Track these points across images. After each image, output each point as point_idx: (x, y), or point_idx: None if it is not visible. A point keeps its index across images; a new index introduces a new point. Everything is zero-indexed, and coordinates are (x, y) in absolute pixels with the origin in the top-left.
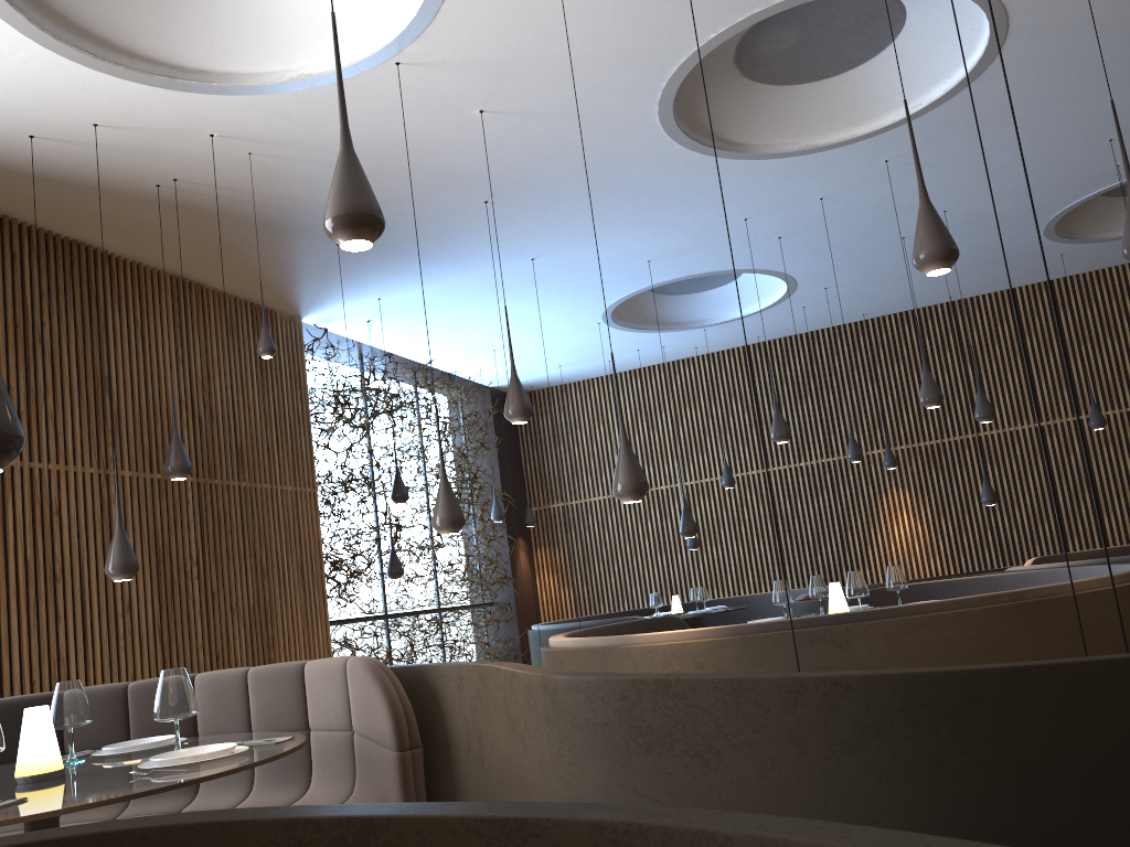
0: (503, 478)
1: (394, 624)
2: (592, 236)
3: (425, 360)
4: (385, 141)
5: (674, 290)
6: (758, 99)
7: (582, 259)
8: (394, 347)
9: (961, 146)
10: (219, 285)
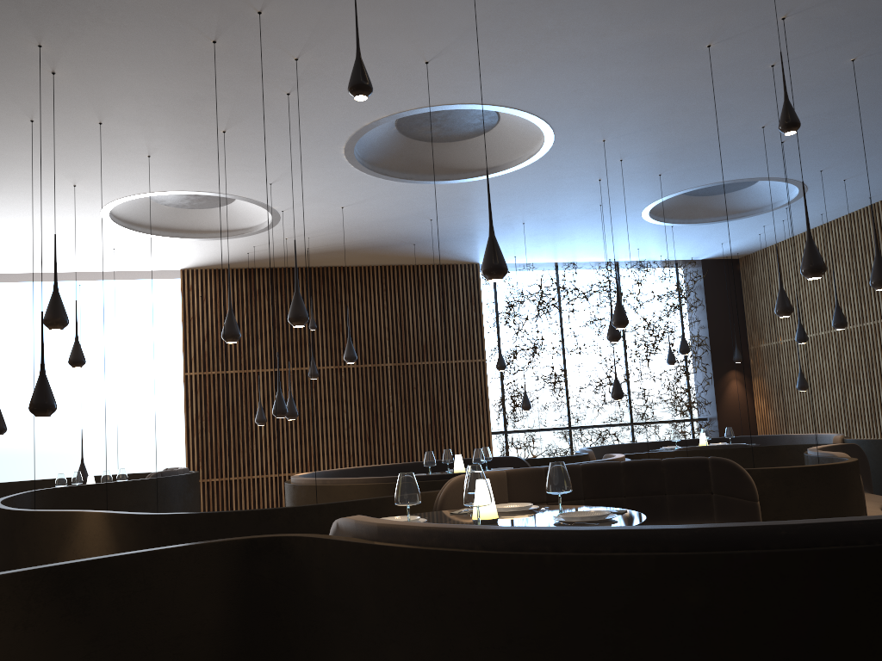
0: (713, 327)
1: (575, 433)
2: (526, 210)
3: (604, 260)
4: (338, 222)
5: (722, 191)
6: (477, 145)
7: (553, 216)
8: (566, 260)
9: (636, 118)
10: (408, 263)
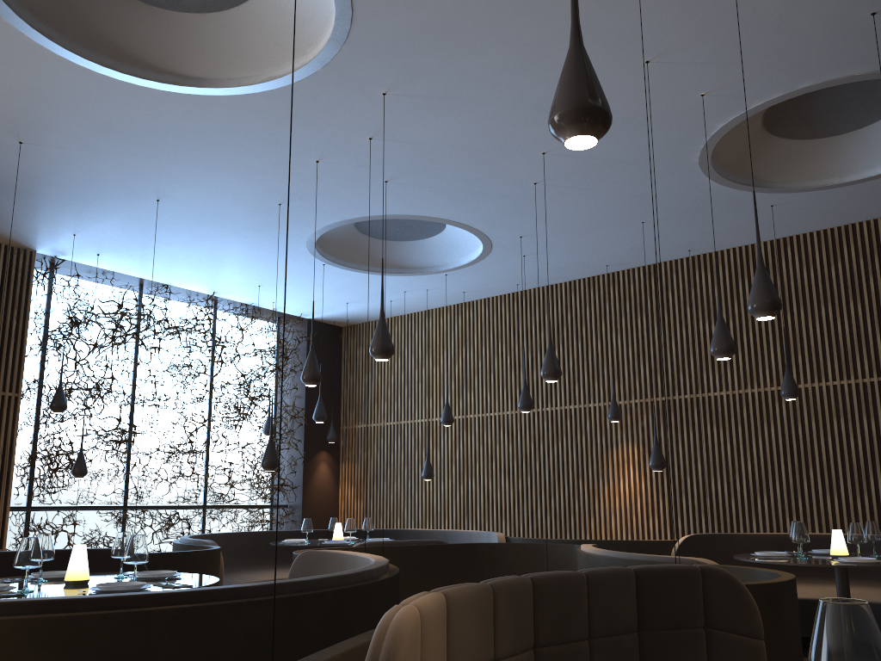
0: (310, 398)
1: (132, 515)
2: (181, 178)
3: (208, 291)
4: None
5: (394, 236)
6: (188, 29)
7: (208, 201)
8: (161, 279)
9: (453, 74)
10: None
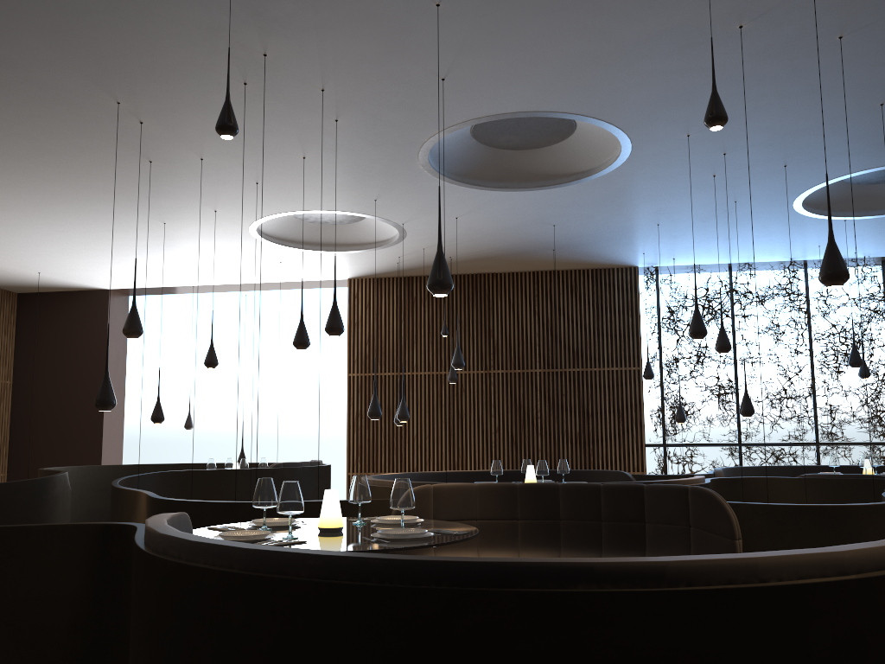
0: None
1: (746, 450)
2: (651, 211)
3: (785, 259)
4: (462, 232)
5: None
6: (566, 149)
7: (687, 215)
8: (737, 261)
9: None
10: (560, 268)
